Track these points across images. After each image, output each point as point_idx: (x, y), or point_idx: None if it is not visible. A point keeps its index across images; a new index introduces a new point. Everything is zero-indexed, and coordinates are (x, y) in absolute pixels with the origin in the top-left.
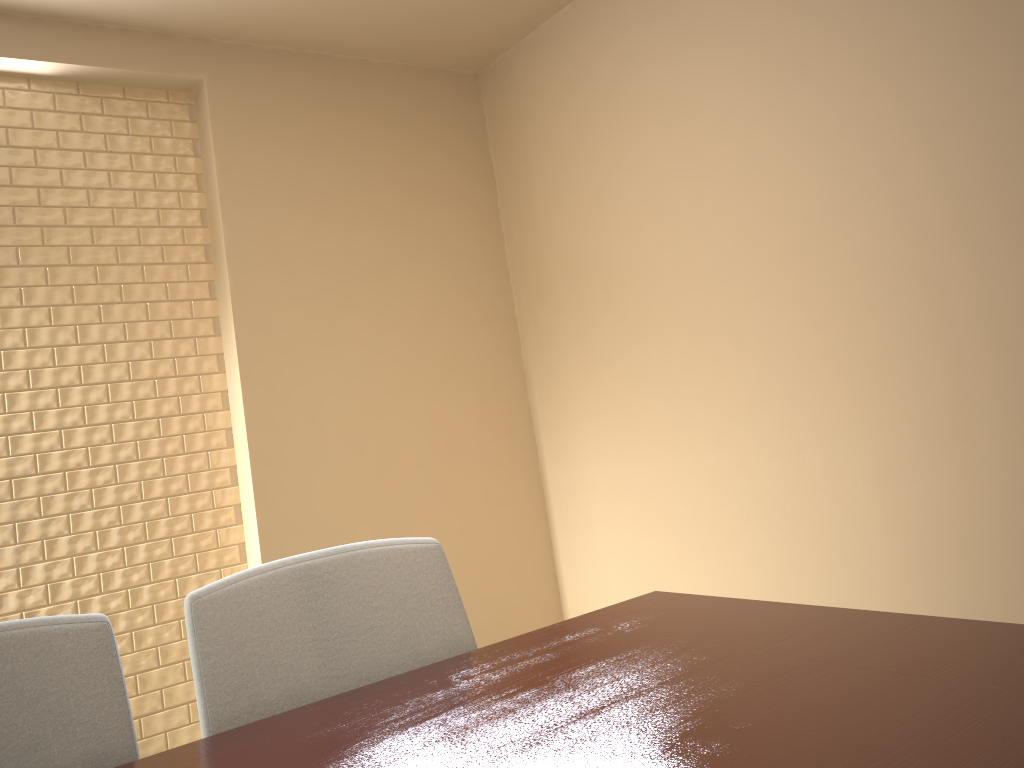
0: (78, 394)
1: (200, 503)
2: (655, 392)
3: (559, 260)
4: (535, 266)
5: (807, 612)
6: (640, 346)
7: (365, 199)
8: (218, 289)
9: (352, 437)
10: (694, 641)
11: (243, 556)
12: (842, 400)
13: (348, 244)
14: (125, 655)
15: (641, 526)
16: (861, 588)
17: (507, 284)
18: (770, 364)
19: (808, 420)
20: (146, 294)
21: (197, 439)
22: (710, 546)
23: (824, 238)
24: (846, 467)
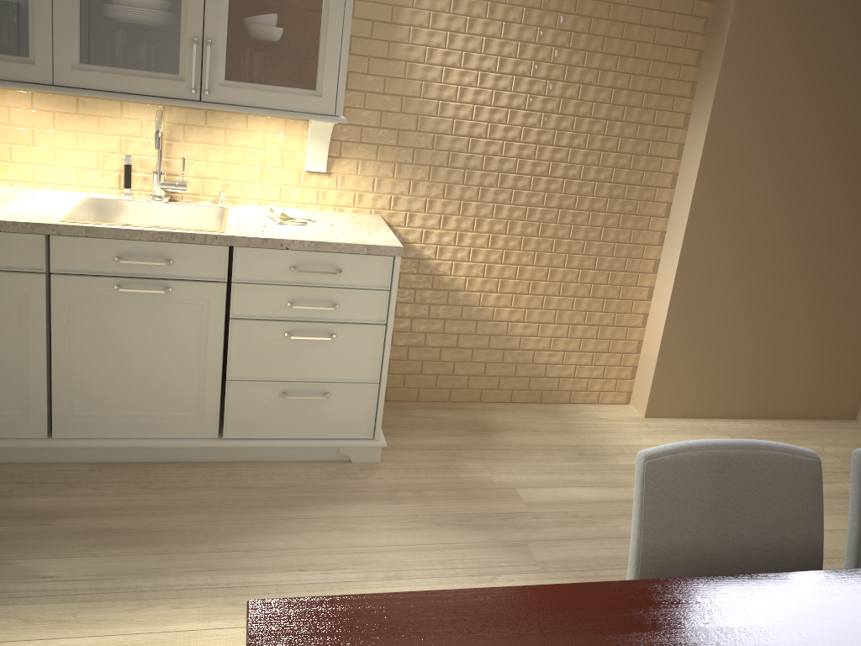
0: (586, 124)
1: (640, 224)
2: None
3: None
4: None
5: None
6: None
7: (855, 1)
8: (705, 60)
9: (766, 208)
10: None
11: (655, 269)
12: None
13: (825, 42)
14: (566, 311)
15: None
16: None
17: None
18: None
19: None
20: (652, 53)
21: (652, 177)
22: None
23: None
24: None
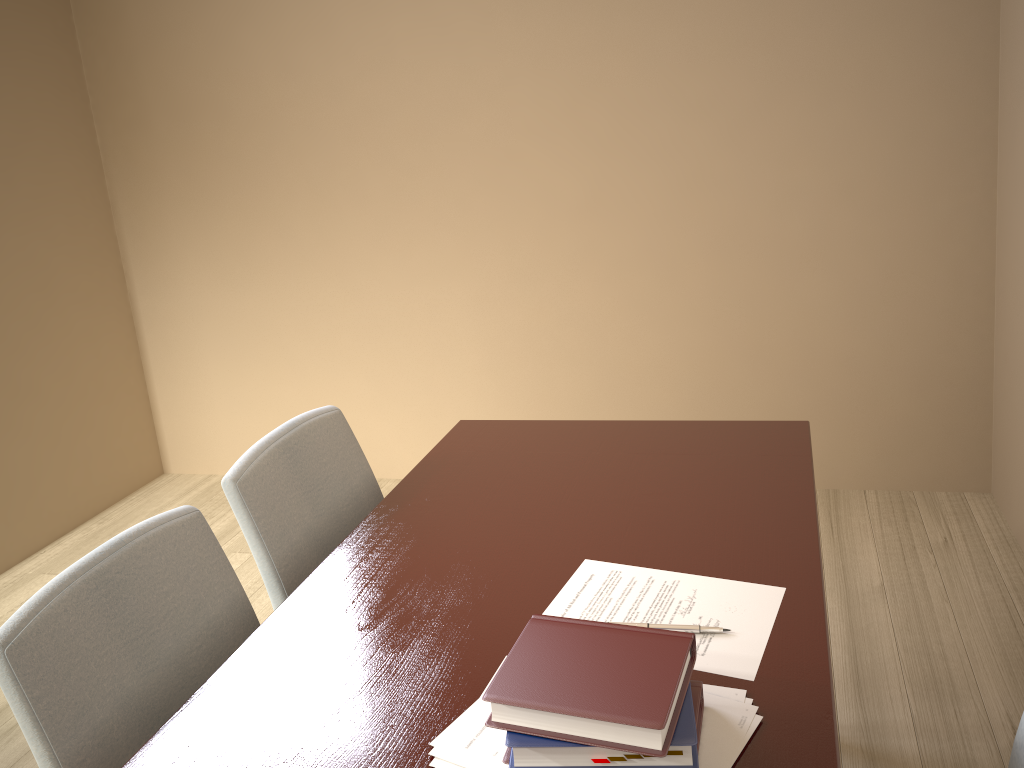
0: None
1: None
2: (273, 233)
3: (161, 95)
4: (127, 96)
5: (588, 425)
6: (259, 191)
7: None
8: None
9: None
10: (550, 452)
11: None
12: (450, 251)
13: None
14: None
15: (252, 348)
16: (452, 385)
17: (88, 110)
18: (391, 219)
19: (420, 264)
20: None
21: None
22: (323, 362)
23: (447, 124)
24: (448, 300)
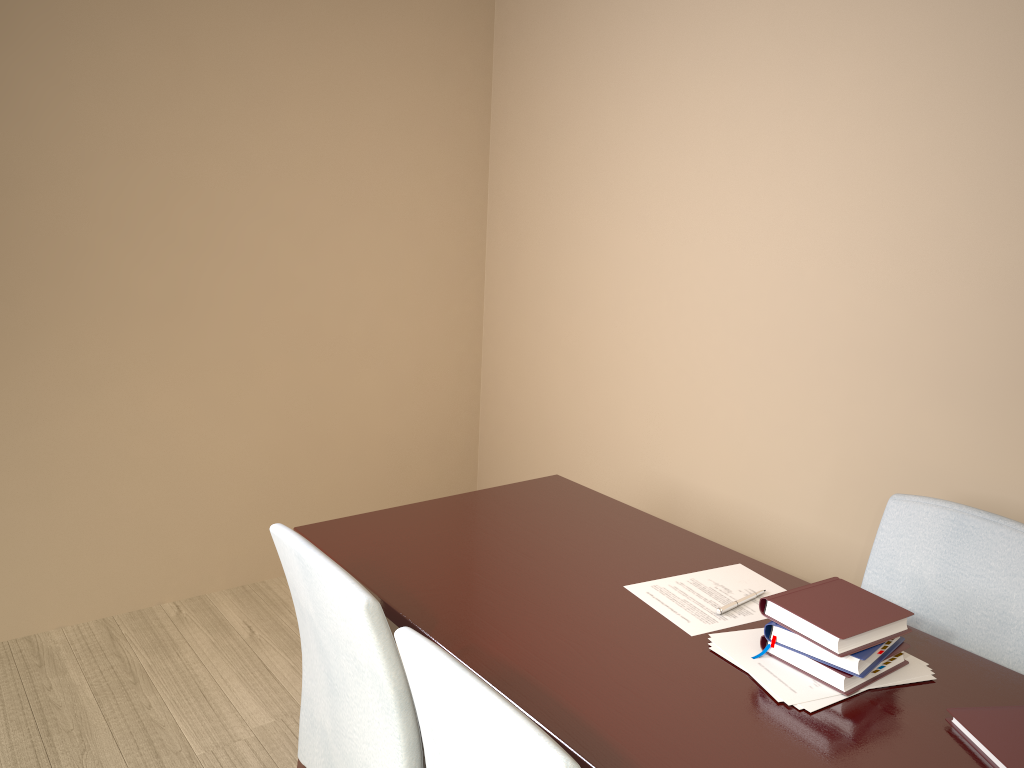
0: None
1: None
2: None
3: None
4: None
5: (421, 507)
6: None
7: None
8: None
9: None
10: (438, 531)
11: None
12: None
13: None
14: None
15: None
16: None
17: None
18: None
19: None
20: None
21: None
22: None
23: None
24: None
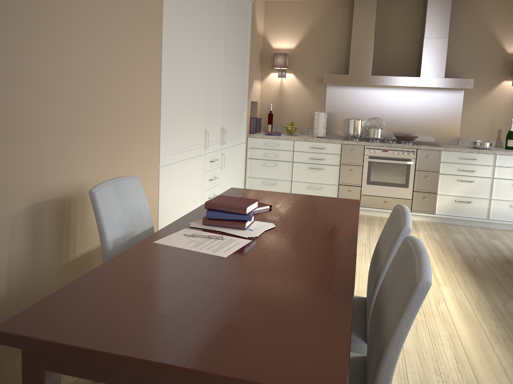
0: None
1: None
2: None
3: None
4: None
5: (191, 358)
6: None
7: None
8: None
9: None
10: (235, 325)
11: None
12: None
13: None
14: None
15: None
16: None
17: None
18: None
19: None
20: None
21: None
22: None
23: None
24: None
